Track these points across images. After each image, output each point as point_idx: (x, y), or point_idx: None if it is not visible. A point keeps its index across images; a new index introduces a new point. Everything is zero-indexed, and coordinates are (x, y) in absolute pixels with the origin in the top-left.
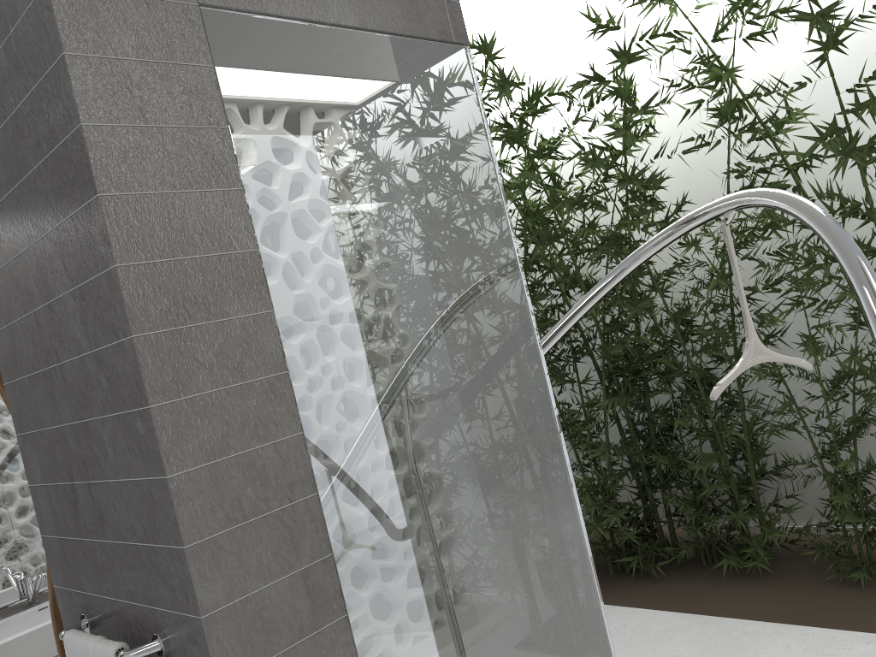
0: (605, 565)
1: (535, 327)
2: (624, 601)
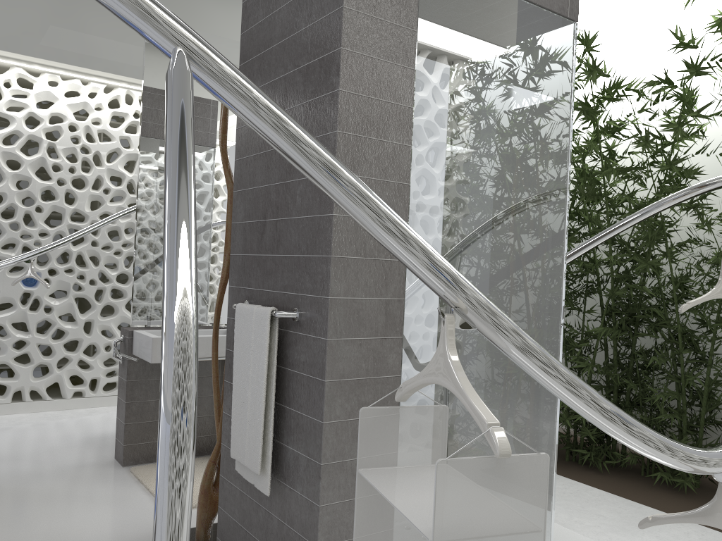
0: (563, 455)
1: (567, 221)
2: (570, 478)
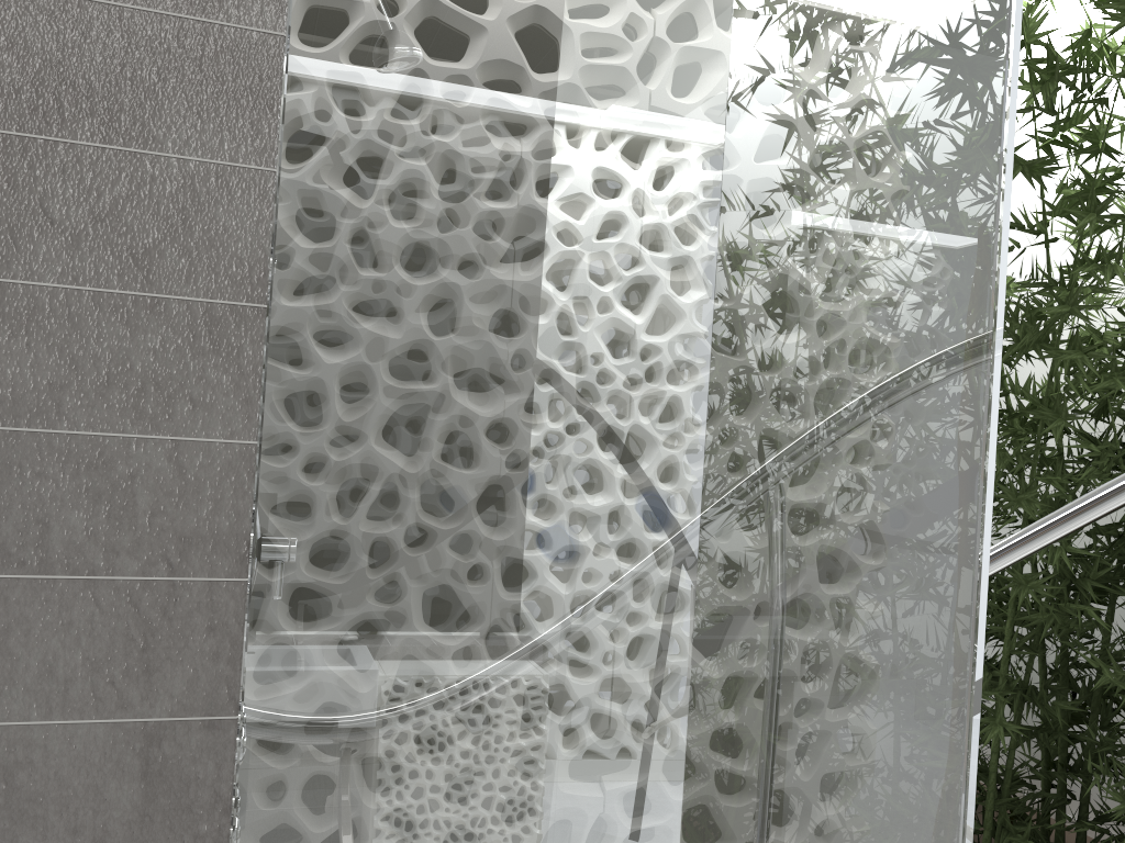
0: None
1: (993, 421)
2: None
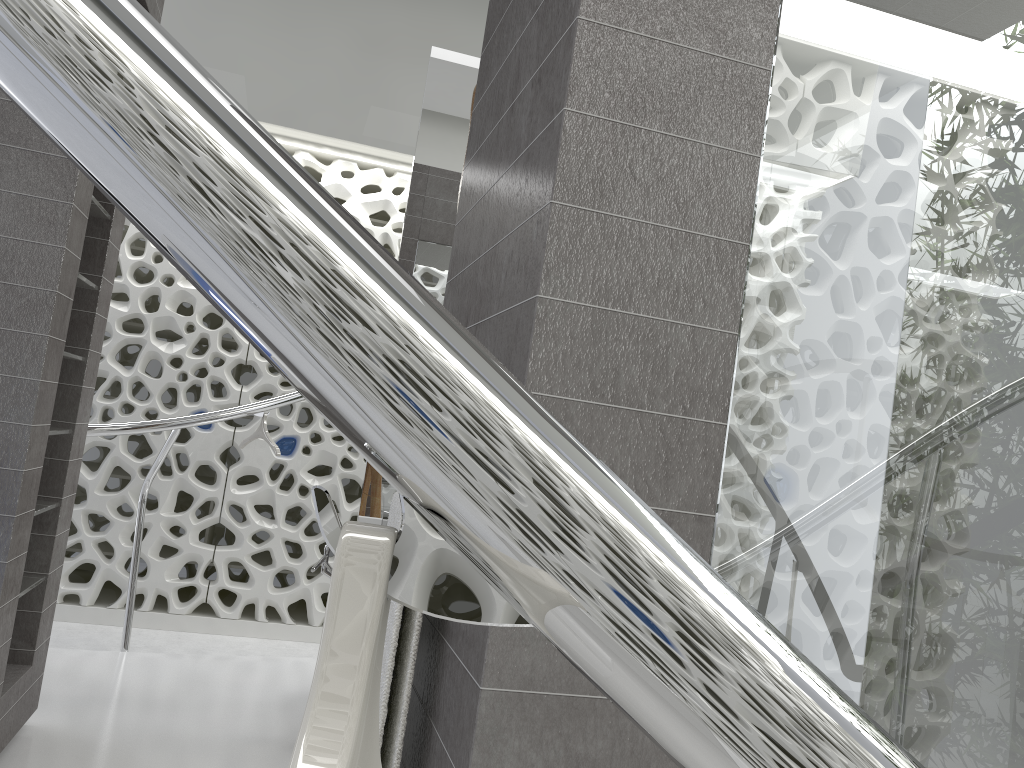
0: None
1: None
2: None
